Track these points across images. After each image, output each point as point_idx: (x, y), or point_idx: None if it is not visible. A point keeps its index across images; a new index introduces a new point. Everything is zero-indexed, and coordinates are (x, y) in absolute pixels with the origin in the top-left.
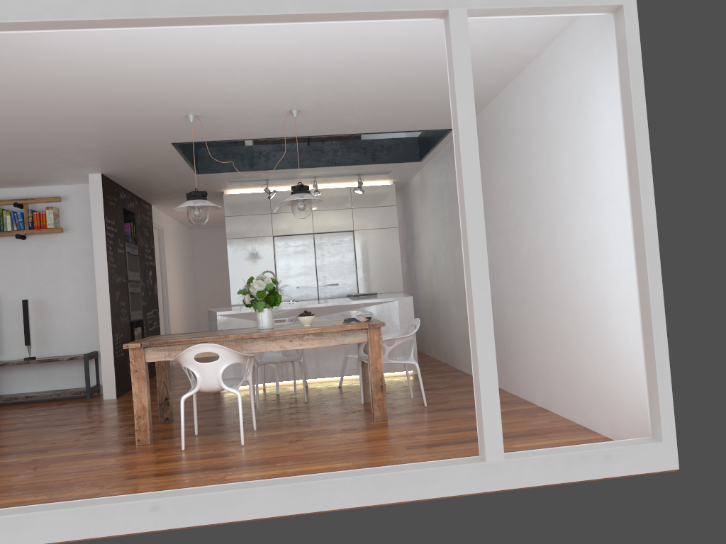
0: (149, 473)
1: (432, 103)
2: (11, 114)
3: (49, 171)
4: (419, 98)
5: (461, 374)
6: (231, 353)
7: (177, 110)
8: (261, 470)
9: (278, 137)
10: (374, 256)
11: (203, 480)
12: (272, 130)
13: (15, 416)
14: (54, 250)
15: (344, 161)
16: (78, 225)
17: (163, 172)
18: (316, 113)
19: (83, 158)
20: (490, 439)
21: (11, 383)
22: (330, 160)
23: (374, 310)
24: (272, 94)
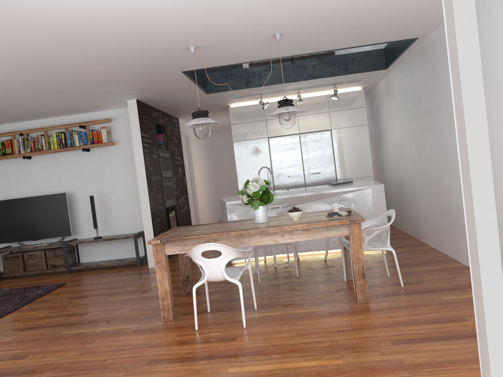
0: (166, 358)
1: (401, 14)
2: (53, 59)
3: (98, 100)
4: (390, 11)
5: (428, 248)
6: (231, 250)
7: (180, 43)
8: (258, 363)
9: (266, 59)
10: (348, 149)
11: (208, 372)
12: (260, 53)
13: (87, 283)
14: (109, 158)
15: (321, 74)
16: (124, 139)
17: (181, 94)
18: (296, 35)
19: (119, 89)
20: (497, 374)
21: (88, 254)
22: (310, 74)
23: (351, 196)
24: (257, 21)
